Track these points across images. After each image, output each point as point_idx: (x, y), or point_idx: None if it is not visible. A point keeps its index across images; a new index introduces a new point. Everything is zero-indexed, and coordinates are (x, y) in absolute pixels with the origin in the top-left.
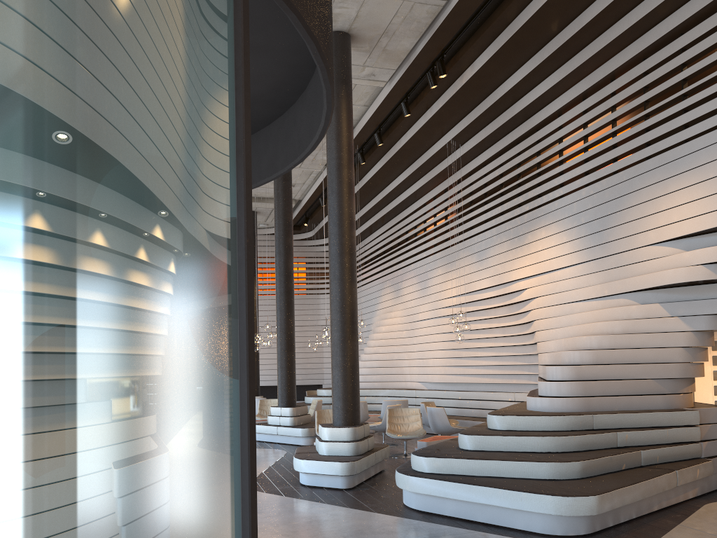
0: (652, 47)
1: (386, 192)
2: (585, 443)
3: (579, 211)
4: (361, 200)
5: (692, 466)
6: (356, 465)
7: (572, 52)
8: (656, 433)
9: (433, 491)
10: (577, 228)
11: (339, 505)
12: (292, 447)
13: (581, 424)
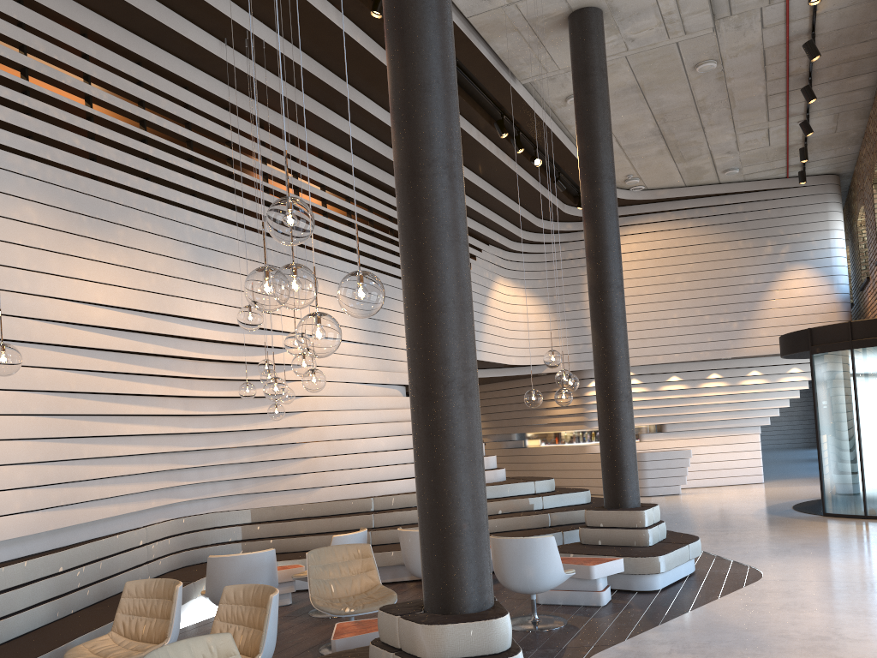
0: None
1: None
2: None
3: None
4: None
5: None
6: None
7: None
8: None
9: None
10: None
11: None
12: None
13: None
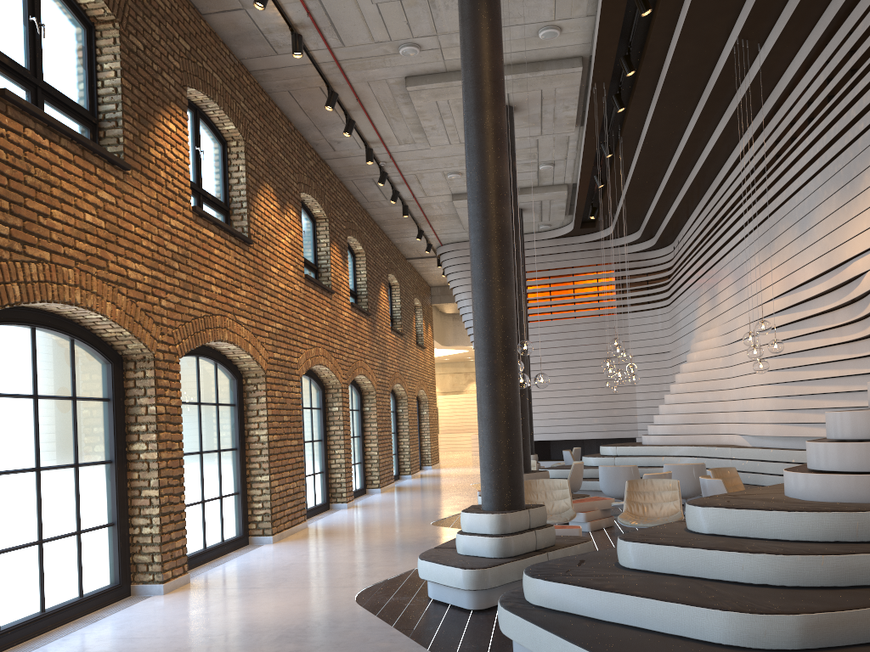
0: None
1: (680, 150)
2: (852, 572)
3: None
4: (653, 170)
5: None
6: (486, 575)
7: None
8: None
9: (524, 641)
10: None
11: (422, 641)
12: None
13: (859, 531)
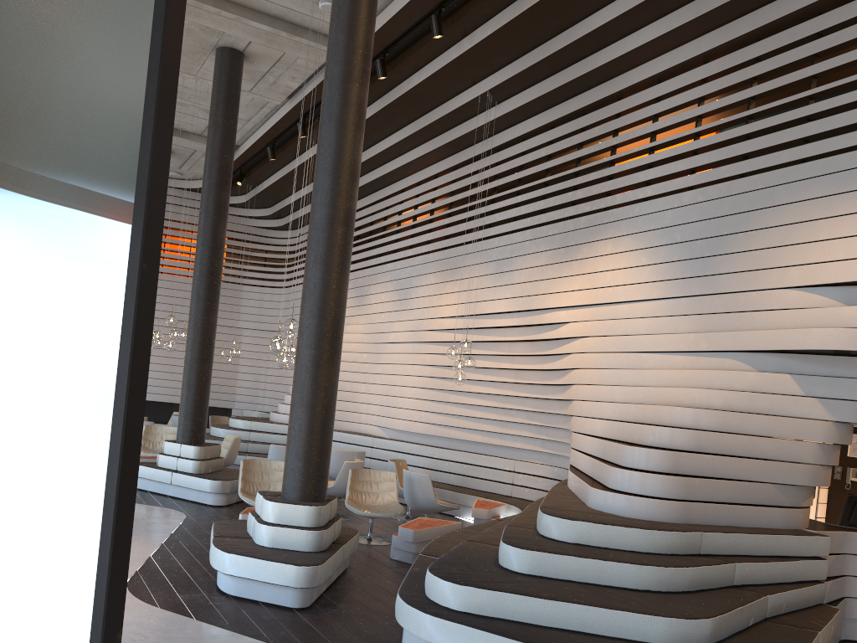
0: None
1: (368, 155)
2: (699, 580)
3: (674, 224)
4: None
5: (829, 623)
6: (320, 572)
7: None
8: (780, 568)
9: None
10: (667, 248)
11: None
12: (193, 508)
13: (686, 546)
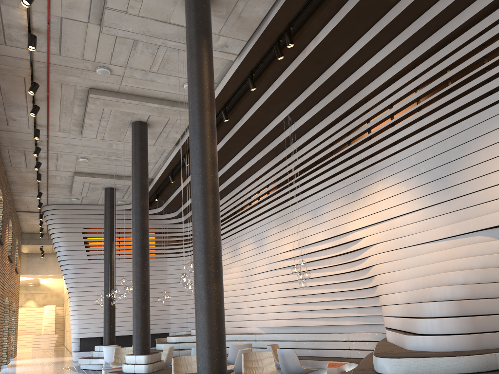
0: (490, 7)
1: (226, 168)
2: None
3: (418, 162)
4: None
5: None
6: None
7: (409, 21)
8: None
9: None
10: (417, 177)
11: None
12: None
13: (486, 365)
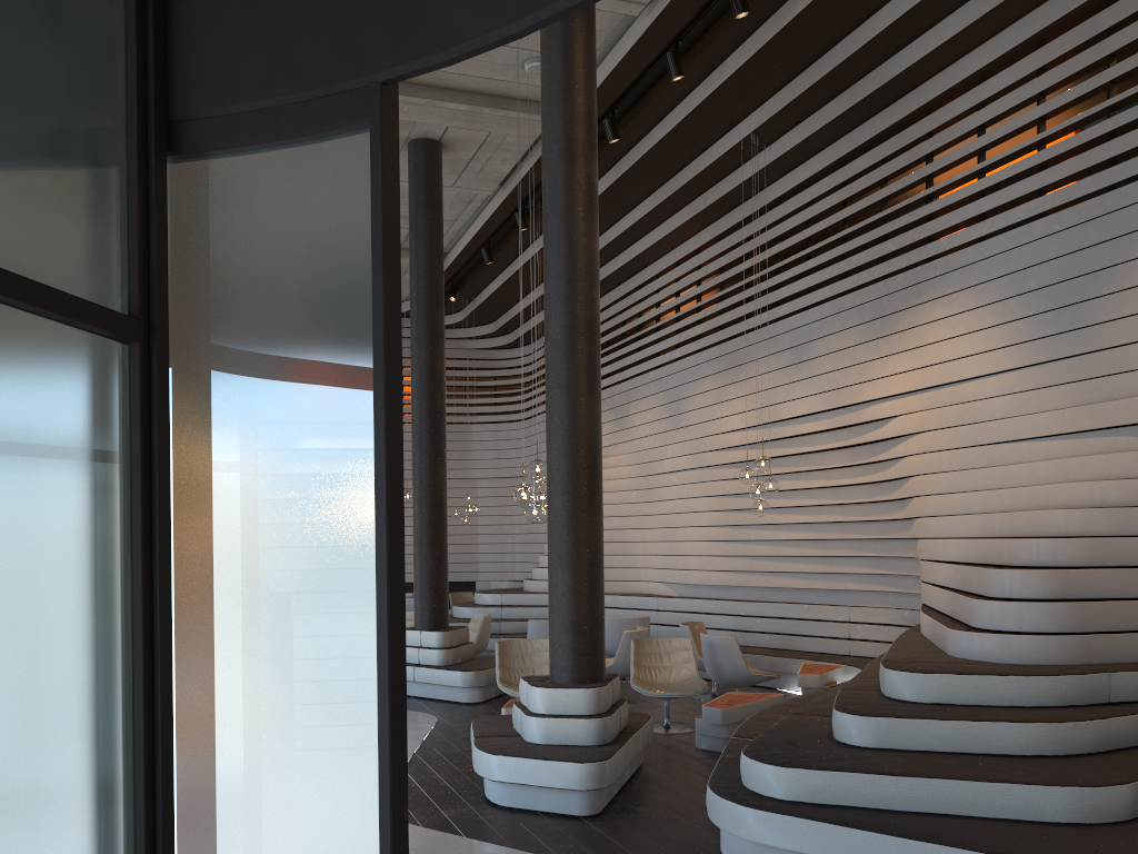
0: None
1: (608, 239)
2: (1110, 736)
3: (1025, 266)
4: None
5: None
6: (608, 768)
7: None
8: None
9: (808, 845)
10: (1019, 299)
11: None
12: (444, 708)
13: (1089, 694)
